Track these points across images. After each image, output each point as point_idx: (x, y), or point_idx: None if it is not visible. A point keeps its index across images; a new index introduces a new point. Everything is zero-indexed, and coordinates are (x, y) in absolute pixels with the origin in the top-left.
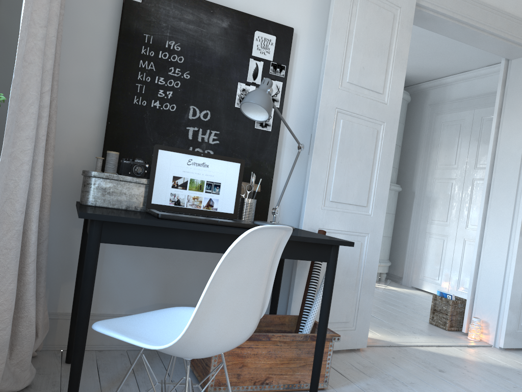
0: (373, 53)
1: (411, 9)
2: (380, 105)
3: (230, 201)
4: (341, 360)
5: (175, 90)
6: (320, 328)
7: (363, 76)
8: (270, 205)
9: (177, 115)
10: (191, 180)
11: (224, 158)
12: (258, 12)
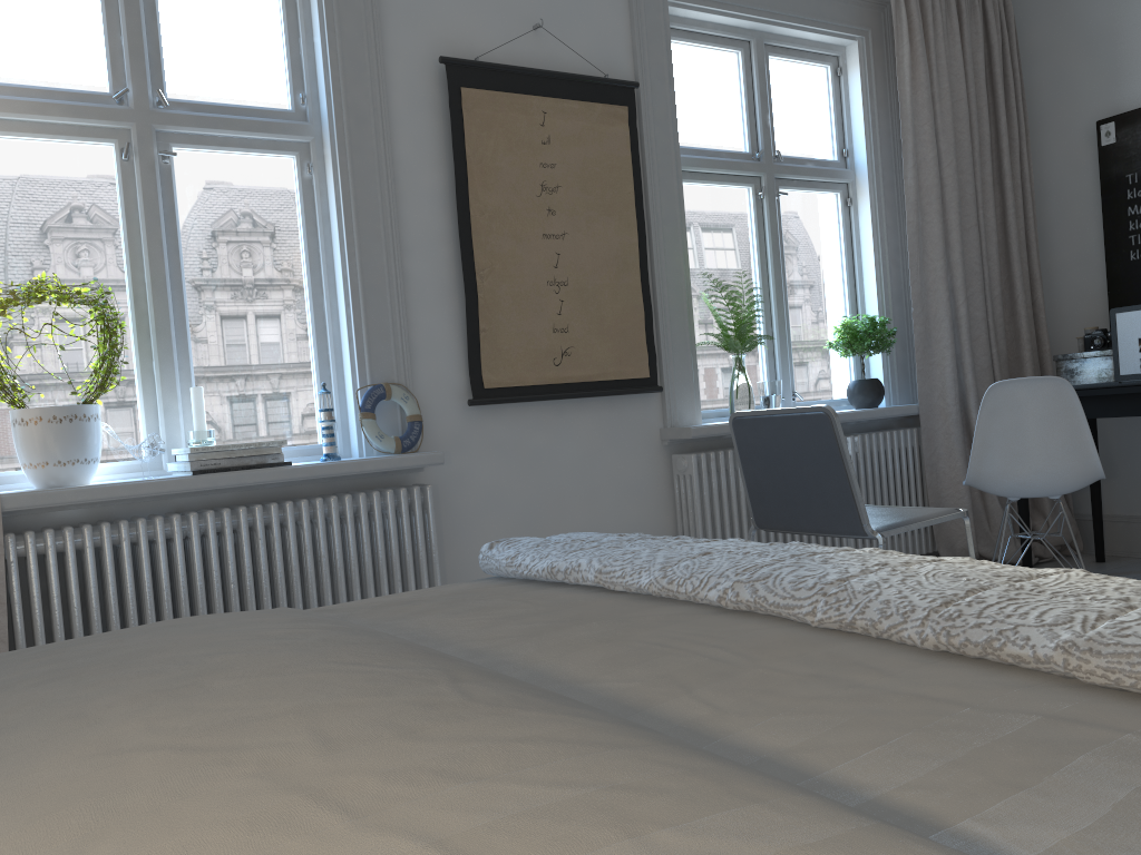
0: None
1: None
2: None
3: None
4: None
5: None
6: None
7: None
8: None
9: None
10: None
11: None
12: None
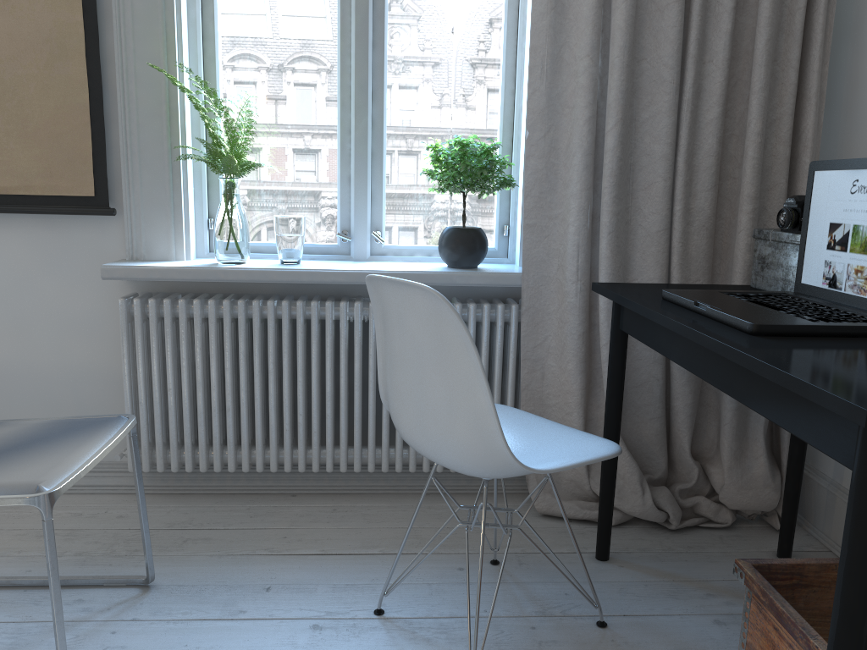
0: None
1: None
2: None
3: None
4: None
5: None
6: None
7: None
8: None
9: None
10: (854, 230)
11: None
12: None
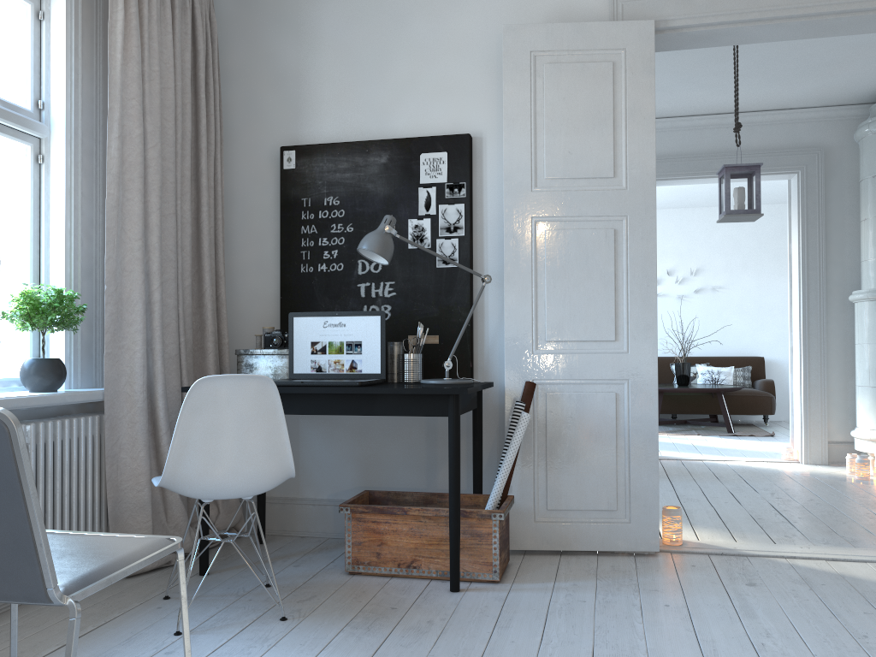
0: (585, 127)
1: (646, 44)
2: (613, 193)
3: (374, 360)
4: (590, 562)
5: (339, 248)
6: (449, 498)
7: (572, 163)
8: (479, 358)
9: (345, 274)
10: (329, 344)
11: (361, 314)
12: (427, 130)
